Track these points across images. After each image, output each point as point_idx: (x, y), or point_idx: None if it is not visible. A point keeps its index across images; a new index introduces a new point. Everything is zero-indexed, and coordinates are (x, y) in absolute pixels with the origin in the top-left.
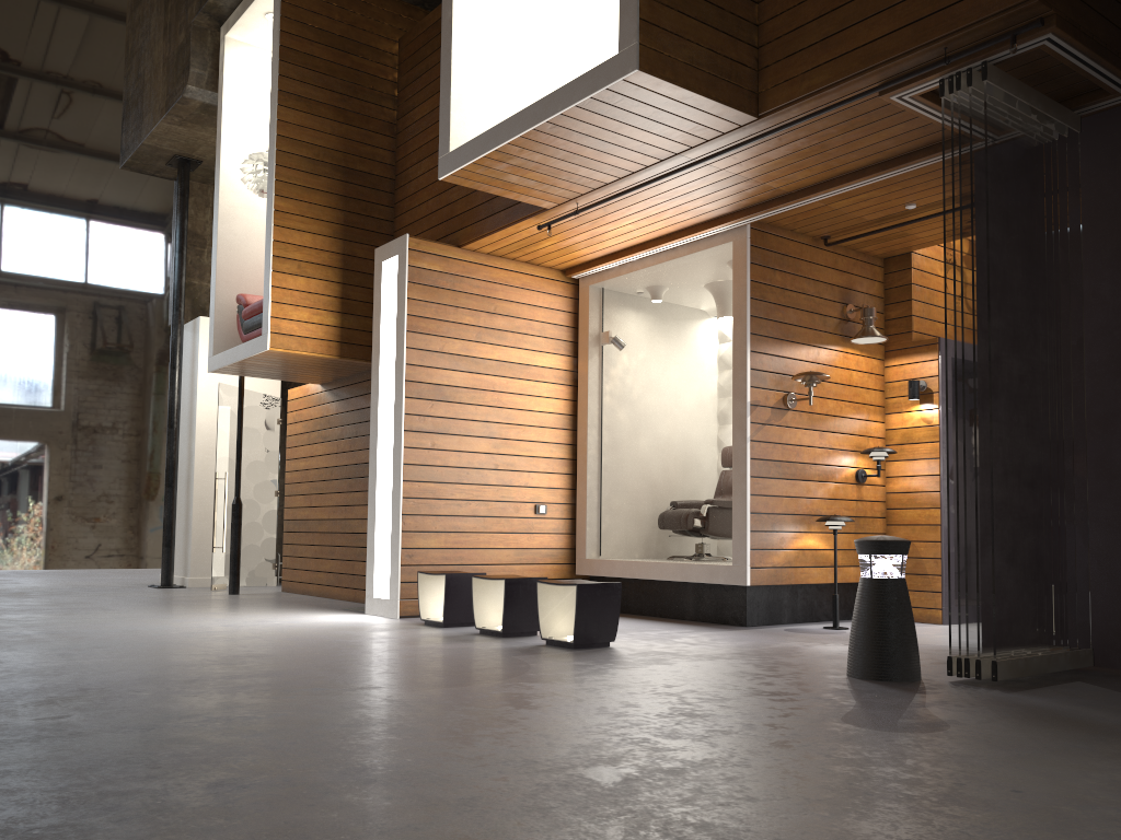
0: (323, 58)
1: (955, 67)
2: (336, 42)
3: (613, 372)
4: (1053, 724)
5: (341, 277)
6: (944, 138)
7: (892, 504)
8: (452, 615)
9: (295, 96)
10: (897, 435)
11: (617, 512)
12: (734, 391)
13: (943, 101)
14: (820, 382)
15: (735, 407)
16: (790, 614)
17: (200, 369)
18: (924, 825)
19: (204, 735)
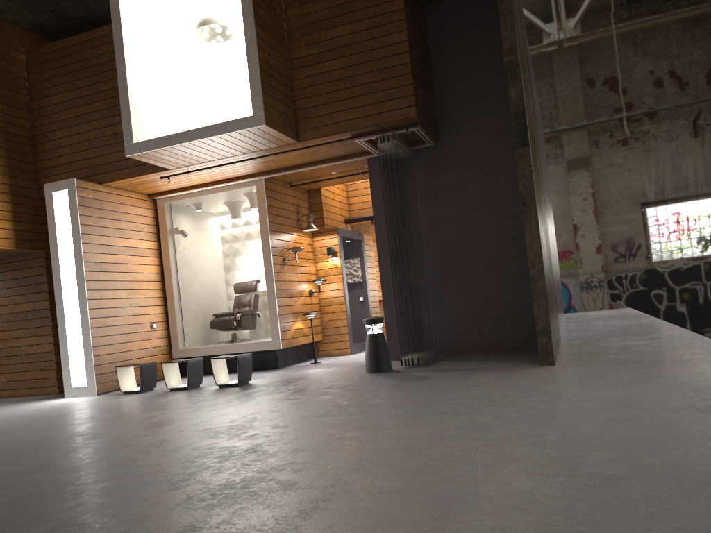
0: None
1: (383, 133)
2: None
3: (179, 248)
4: (456, 370)
5: (11, 199)
6: (380, 160)
7: (323, 304)
8: (144, 385)
9: None
10: (322, 272)
11: (189, 322)
12: (264, 257)
13: (378, 145)
14: (300, 251)
15: (265, 265)
16: (292, 360)
17: None
18: (475, 390)
19: (212, 426)
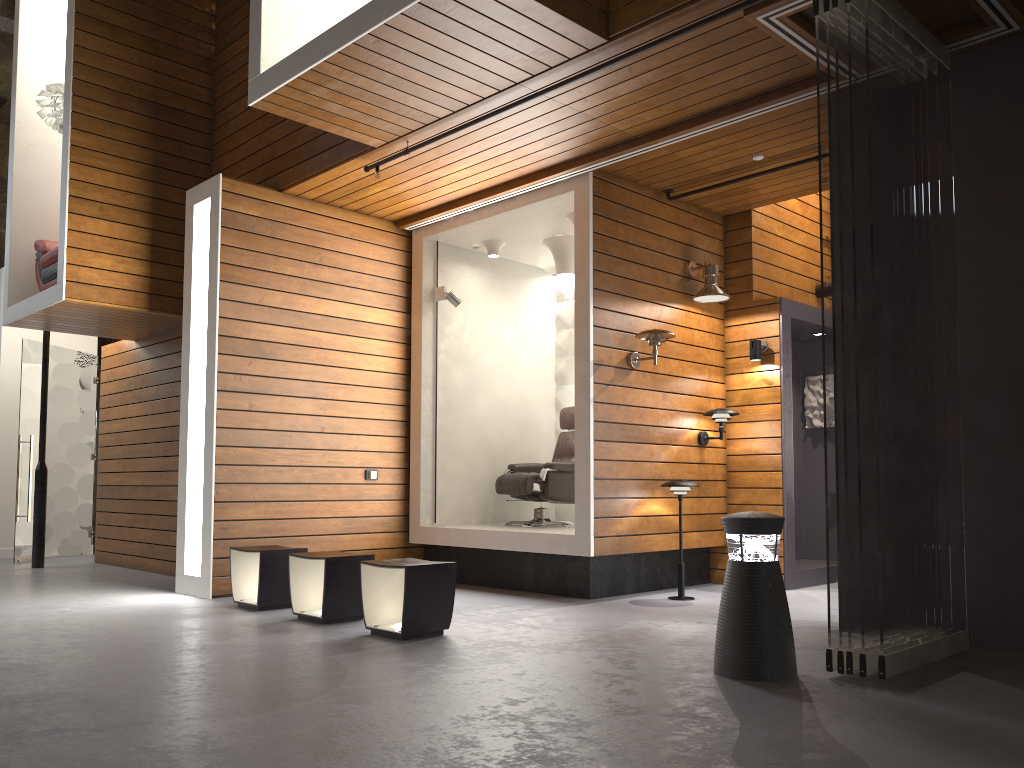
0: None
1: None
2: None
3: (448, 330)
4: (984, 753)
5: (150, 222)
6: (818, 61)
7: (733, 467)
8: (268, 596)
9: (95, 21)
10: (737, 397)
11: (453, 476)
12: (576, 349)
13: (817, 20)
14: (665, 340)
15: (577, 366)
16: (634, 583)
17: None
18: None
19: None
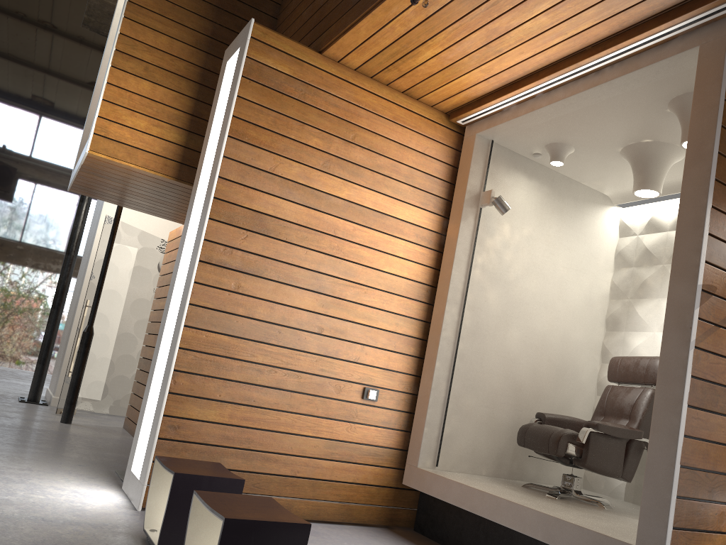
0: None
1: None
2: None
3: (489, 242)
4: None
5: (195, 92)
6: None
7: None
8: (175, 539)
9: None
10: None
11: (468, 414)
12: (674, 266)
13: None
14: None
15: (673, 291)
16: None
17: (105, 205)
18: None
19: None
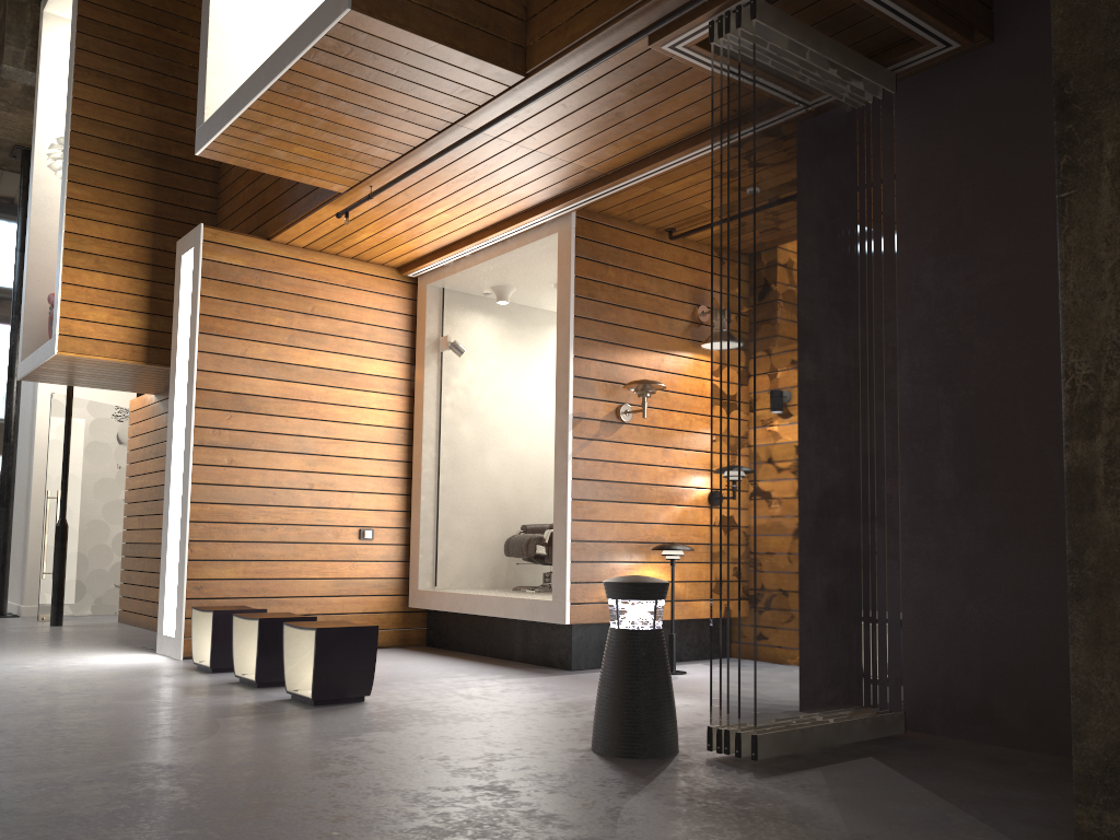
0: (132, 31)
1: (722, 5)
2: (149, 14)
3: (455, 381)
4: (758, 839)
5: (149, 274)
6: (713, 92)
7: None
8: (222, 658)
9: (95, 72)
10: None
11: (459, 537)
12: (556, 401)
13: (713, 47)
14: (654, 392)
15: (557, 420)
16: None
17: None
18: None
19: None
